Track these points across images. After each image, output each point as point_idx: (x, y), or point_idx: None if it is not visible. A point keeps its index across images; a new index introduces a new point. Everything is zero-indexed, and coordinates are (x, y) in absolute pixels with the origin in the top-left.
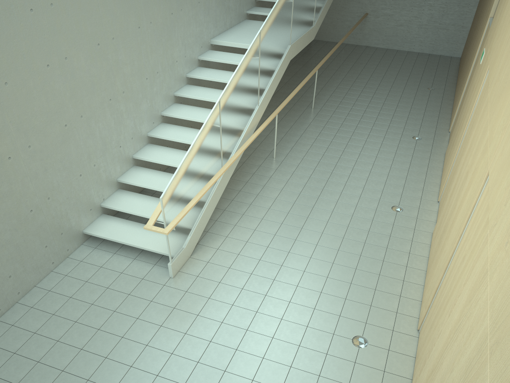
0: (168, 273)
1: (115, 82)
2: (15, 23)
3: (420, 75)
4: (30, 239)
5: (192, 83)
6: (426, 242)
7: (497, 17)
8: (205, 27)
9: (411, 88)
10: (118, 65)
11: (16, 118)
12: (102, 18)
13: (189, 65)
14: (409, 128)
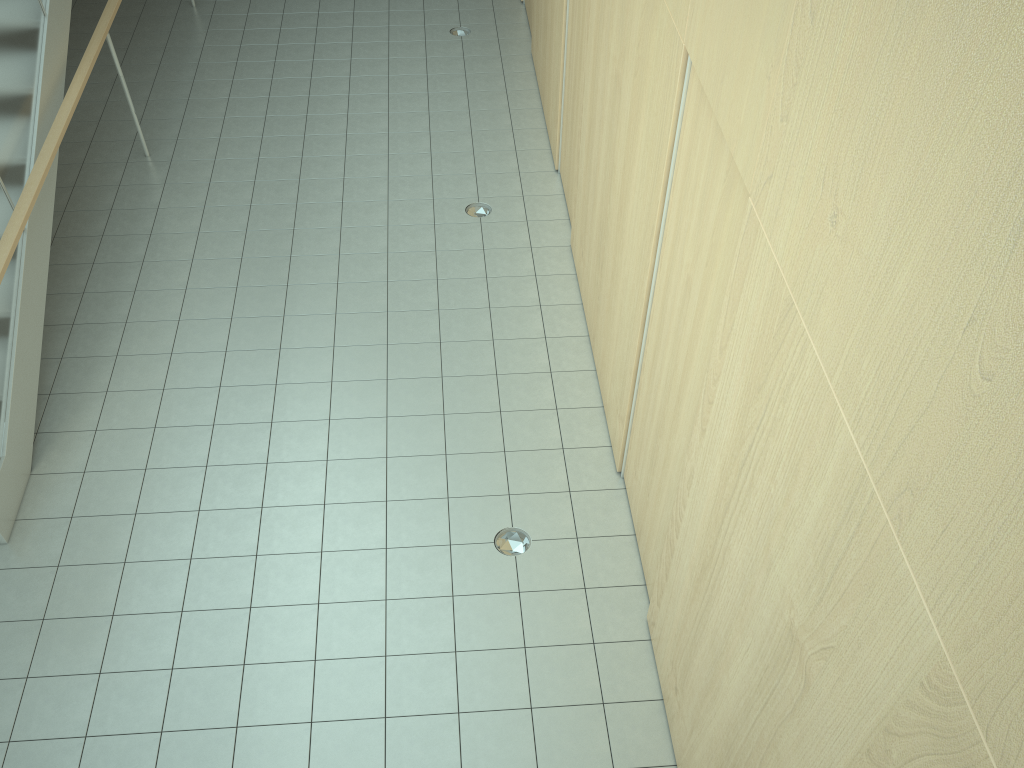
0: None
1: None
2: None
3: None
4: None
5: None
6: (564, 270)
7: None
8: None
9: None
10: None
11: None
12: None
13: None
14: (436, 11)
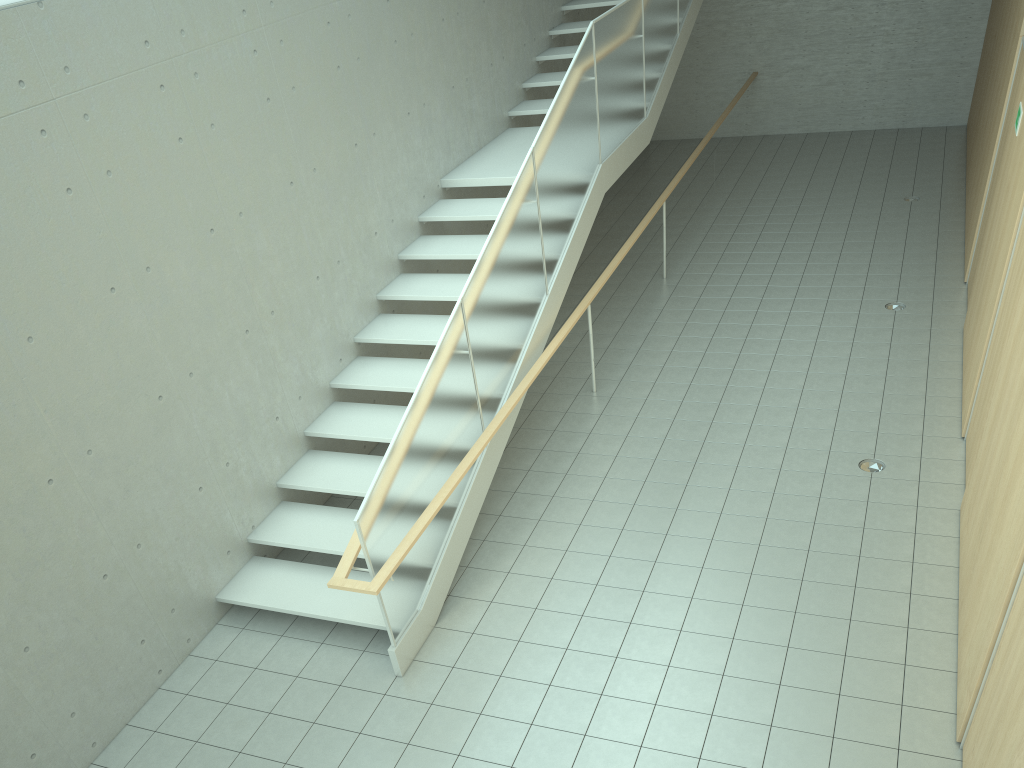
0: (391, 667)
1: (254, 295)
2: (38, 220)
3: (884, 175)
4: (107, 633)
5: (413, 268)
6: (947, 532)
7: None
8: (428, 157)
9: (869, 204)
10: (257, 262)
11: (57, 402)
12: (215, 179)
13: (402, 235)
14: (876, 288)
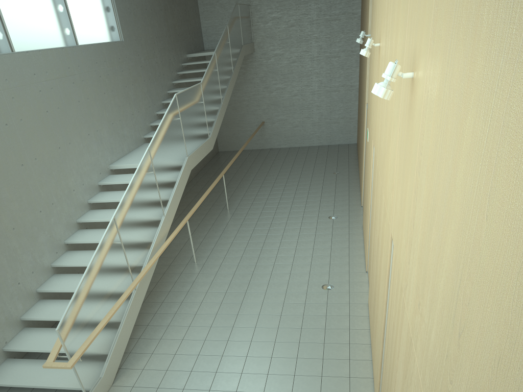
0: None
1: (2, 220)
2: None
3: (324, 163)
4: None
5: (97, 207)
6: (363, 314)
7: (370, 100)
8: (101, 155)
9: (318, 175)
10: (3, 203)
11: None
12: None
13: (89, 191)
14: (324, 210)
